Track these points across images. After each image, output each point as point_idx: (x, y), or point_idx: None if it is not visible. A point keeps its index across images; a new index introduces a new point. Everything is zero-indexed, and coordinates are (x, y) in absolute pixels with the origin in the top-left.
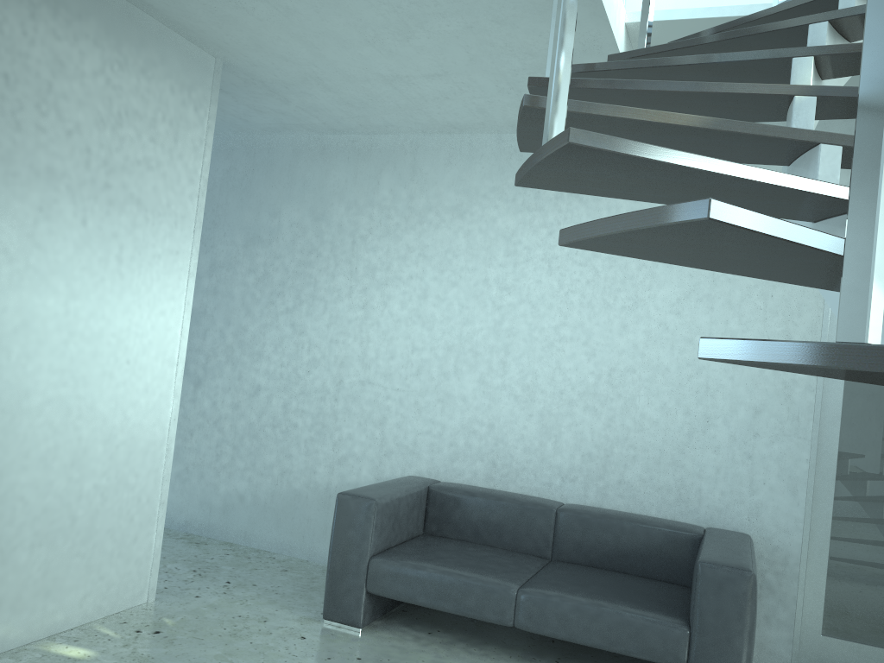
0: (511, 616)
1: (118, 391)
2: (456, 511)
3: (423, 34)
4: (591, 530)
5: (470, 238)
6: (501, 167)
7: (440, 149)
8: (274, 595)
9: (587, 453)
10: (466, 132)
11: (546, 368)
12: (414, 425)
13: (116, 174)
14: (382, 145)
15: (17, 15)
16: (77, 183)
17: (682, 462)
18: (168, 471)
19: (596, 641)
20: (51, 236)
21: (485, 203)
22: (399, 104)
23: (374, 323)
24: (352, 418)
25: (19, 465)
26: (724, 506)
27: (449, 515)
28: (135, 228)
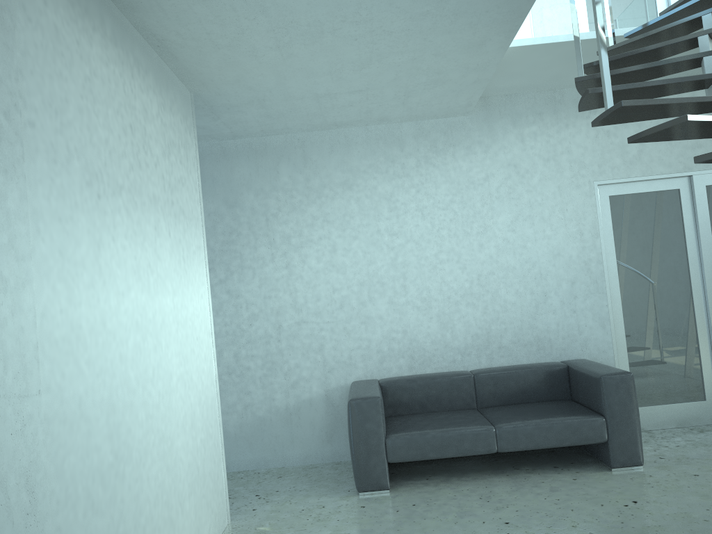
0: (495, 445)
1: (197, 362)
2: (404, 395)
3: (376, 65)
4: (500, 381)
5: (360, 203)
6: (372, 150)
7: (323, 142)
8: (301, 492)
9: (474, 334)
10: (342, 127)
11: (434, 283)
12: (347, 344)
13: (173, 193)
14: (274, 143)
15: (128, 77)
16: (163, 204)
17: (535, 324)
18: (220, 419)
19: (553, 443)
20: (161, 248)
21: (366, 176)
22: (309, 113)
23: (298, 277)
24: (296, 351)
25: (176, 433)
26: (566, 345)
27: (400, 399)
28: (185, 233)
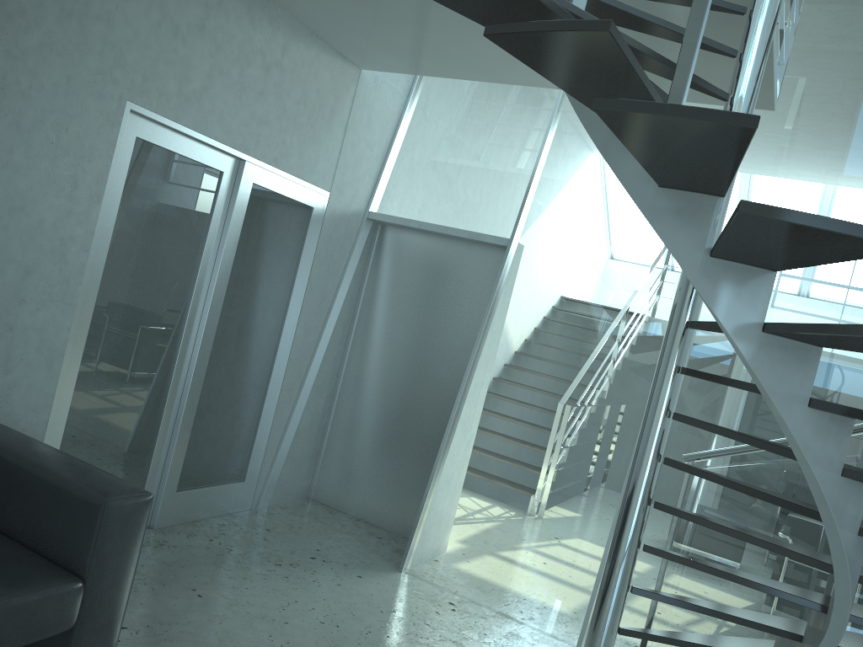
0: None
1: None
2: None
3: None
4: None
5: None
6: None
7: None
8: None
9: None
10: None
11: None
12: None
13: None
14: None
15: None
16: None
17: None
18: None
19: None
20: None
21: None
22: None
23: None
24: None
25: None
26: None
27: None
28: None
